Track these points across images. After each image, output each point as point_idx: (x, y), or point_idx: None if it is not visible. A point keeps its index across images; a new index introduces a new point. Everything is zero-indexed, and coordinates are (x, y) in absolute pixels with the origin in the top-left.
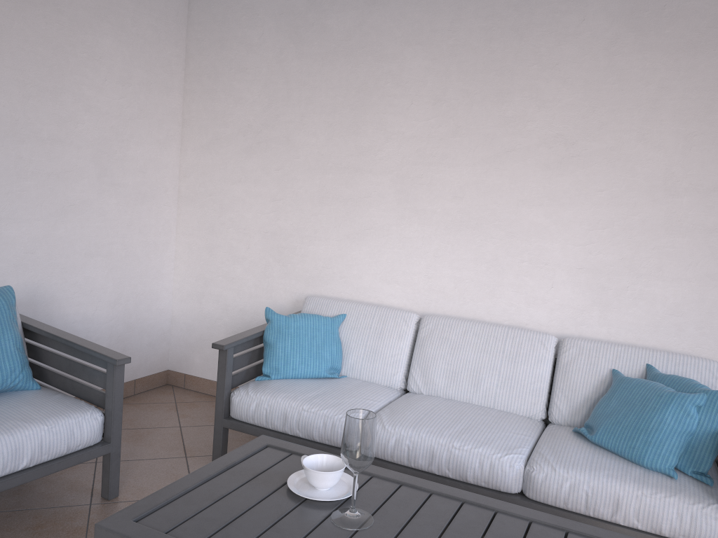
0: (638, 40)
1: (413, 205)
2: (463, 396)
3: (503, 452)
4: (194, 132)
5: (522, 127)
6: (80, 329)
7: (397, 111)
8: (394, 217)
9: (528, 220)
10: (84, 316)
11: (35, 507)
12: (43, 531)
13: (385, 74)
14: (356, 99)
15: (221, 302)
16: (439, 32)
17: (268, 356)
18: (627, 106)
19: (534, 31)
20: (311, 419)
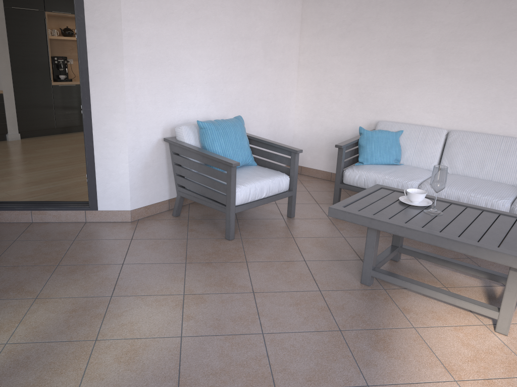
0: None
1: (446, 66)
2: (473, 174)
3: (499, 199)
4: (308, 26)
5: None
6: None
7: (439, 8)
8: (433, 73)
9: None
10: (257, 133)
11: (260, 218)
12: (269, 226)
13: None
14: (413, 1)
15: (324, 126)
16: None
17: (361, 152)
18: None
19: None
20: (390, 183)
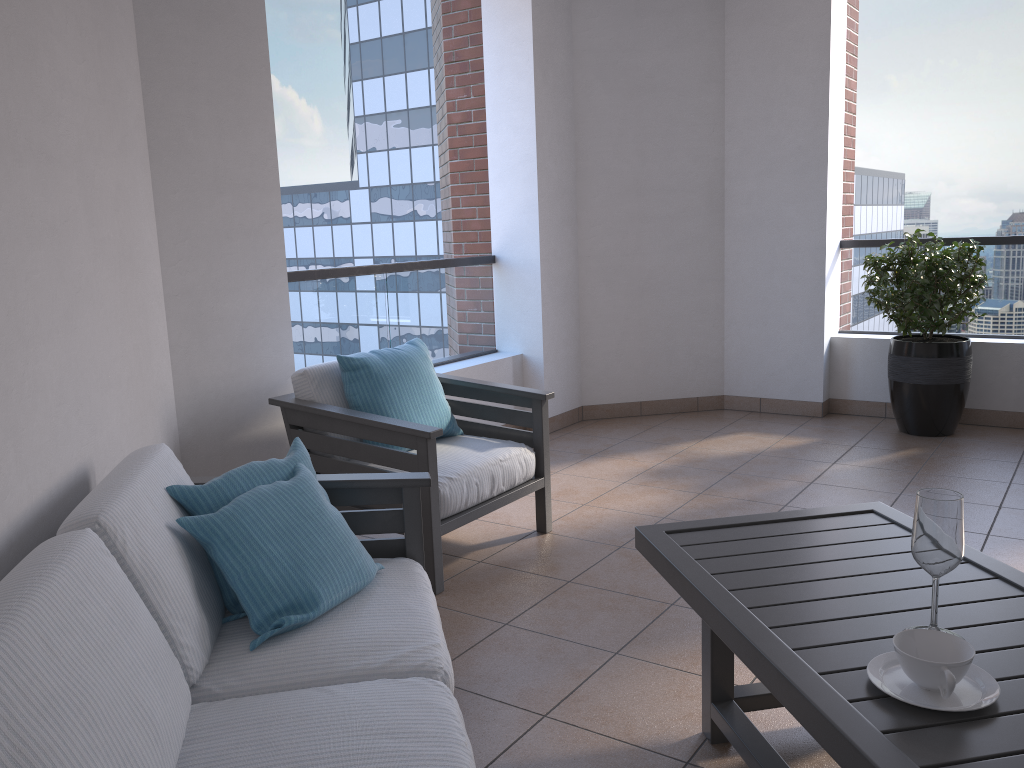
0: None
1: None
2: None
3: (436, 687)
4: None
5: None
6: None
7: None
8: None
9: None
10: None
11: None
12: None
13: None
14: None
15: None
16: None
17: None
18: None
19: None
20: None
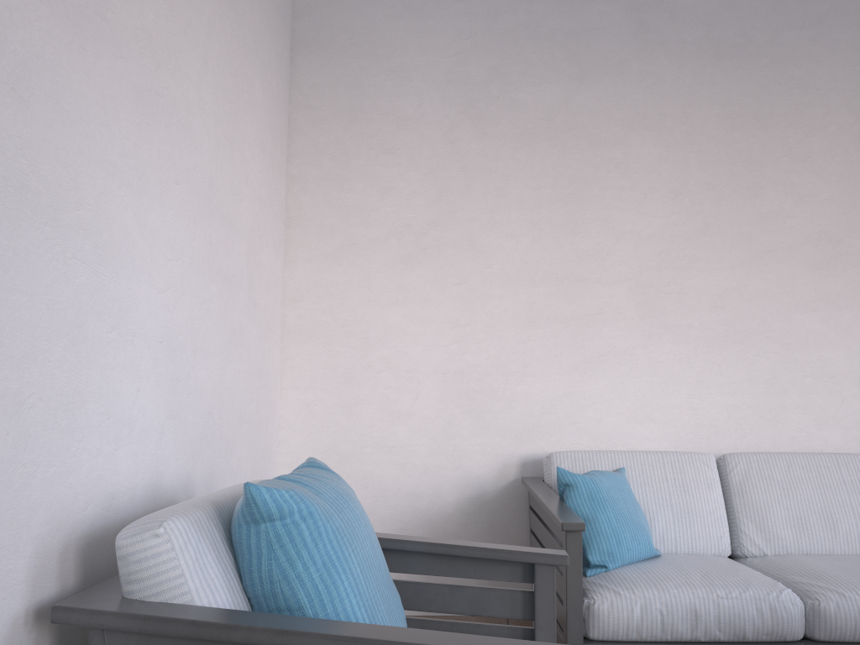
0: None
1: (662, 320)
2: (821, 547)
3: None
4: (309, 236)
5: (781, 224)
6: None
7: (627, 206)
8: (638, 337)
9: (804, 328)
10: None
11: None
12: None
13: (606, 162)
14: (569, 191)
15: (373, 487)
16: (669, 117)
17: (590, 536)
18: None
19: (779, 122)
20: (738, 609)
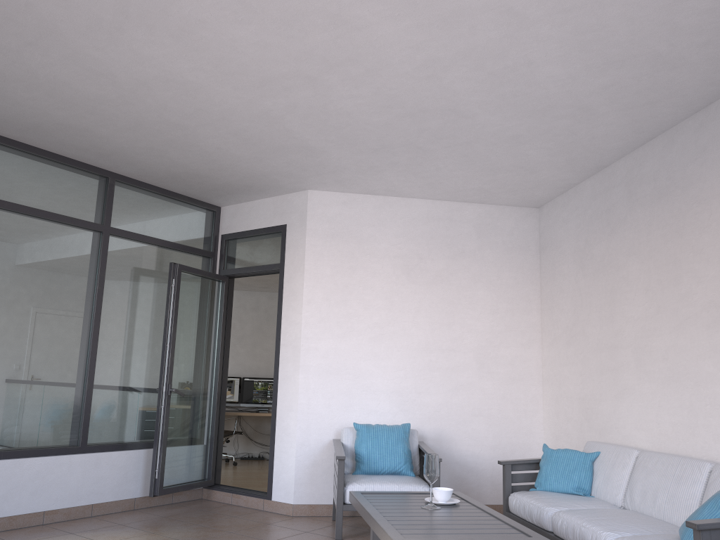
0: None
1: (643, 368)
2: (647, 511)
3: (605, 530)
4: (546, 335)
5: (691, 299)
6: (470, 461)
7: (629, 302)
8: (635, 378)
9: (704, 370)
10: (472, 452)
11: None
12: None
13: (621, 278)
14: (610, 298)
15: None
16: (642, 243)
17: (537, 474)
18: None
19: (687, 230)
20: (532, 509)
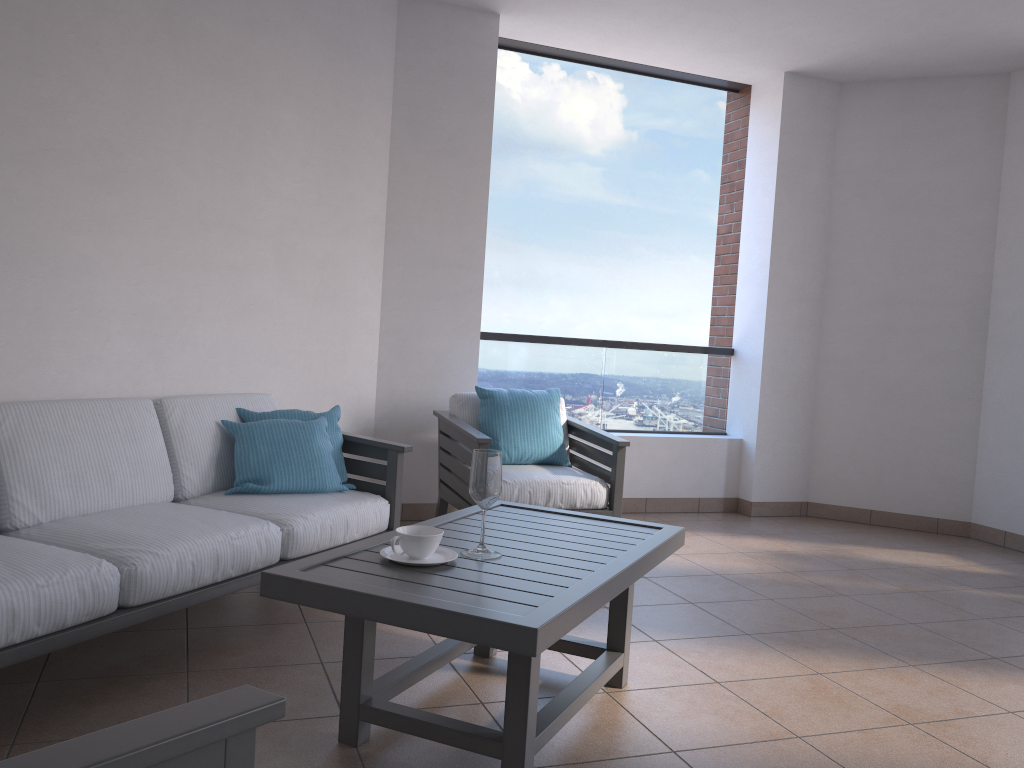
0: (172, 47)
1: None
2: (99, 504)
3: (264, 523)
4: None
5: (63, 119)
6: None
7: None
8: None
9: (77, 251)
10: None
11: None
12: None
13: None
14: None
15: None
16: None
17: None
18: (167, 122)
19: None
20: (61, 595)
